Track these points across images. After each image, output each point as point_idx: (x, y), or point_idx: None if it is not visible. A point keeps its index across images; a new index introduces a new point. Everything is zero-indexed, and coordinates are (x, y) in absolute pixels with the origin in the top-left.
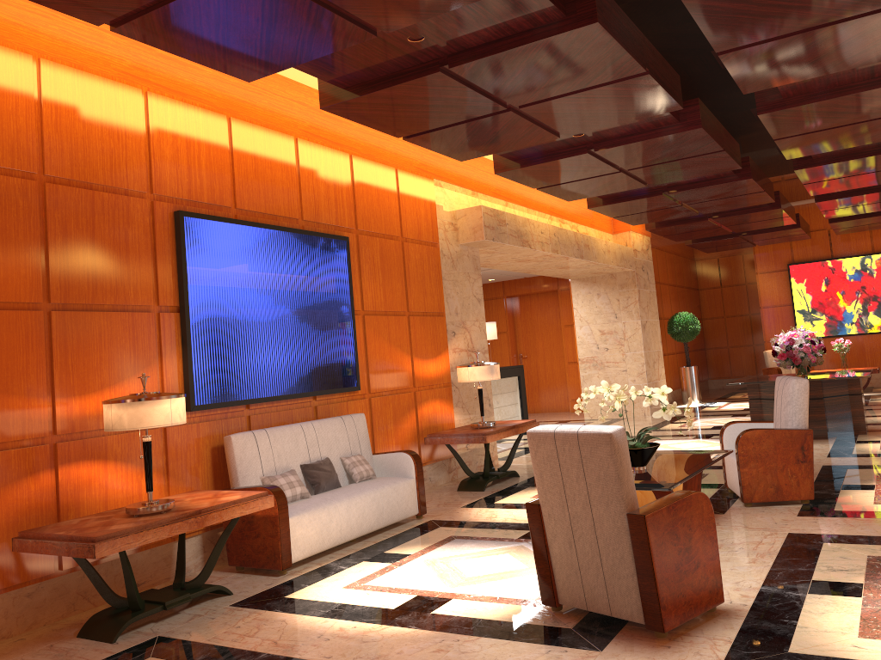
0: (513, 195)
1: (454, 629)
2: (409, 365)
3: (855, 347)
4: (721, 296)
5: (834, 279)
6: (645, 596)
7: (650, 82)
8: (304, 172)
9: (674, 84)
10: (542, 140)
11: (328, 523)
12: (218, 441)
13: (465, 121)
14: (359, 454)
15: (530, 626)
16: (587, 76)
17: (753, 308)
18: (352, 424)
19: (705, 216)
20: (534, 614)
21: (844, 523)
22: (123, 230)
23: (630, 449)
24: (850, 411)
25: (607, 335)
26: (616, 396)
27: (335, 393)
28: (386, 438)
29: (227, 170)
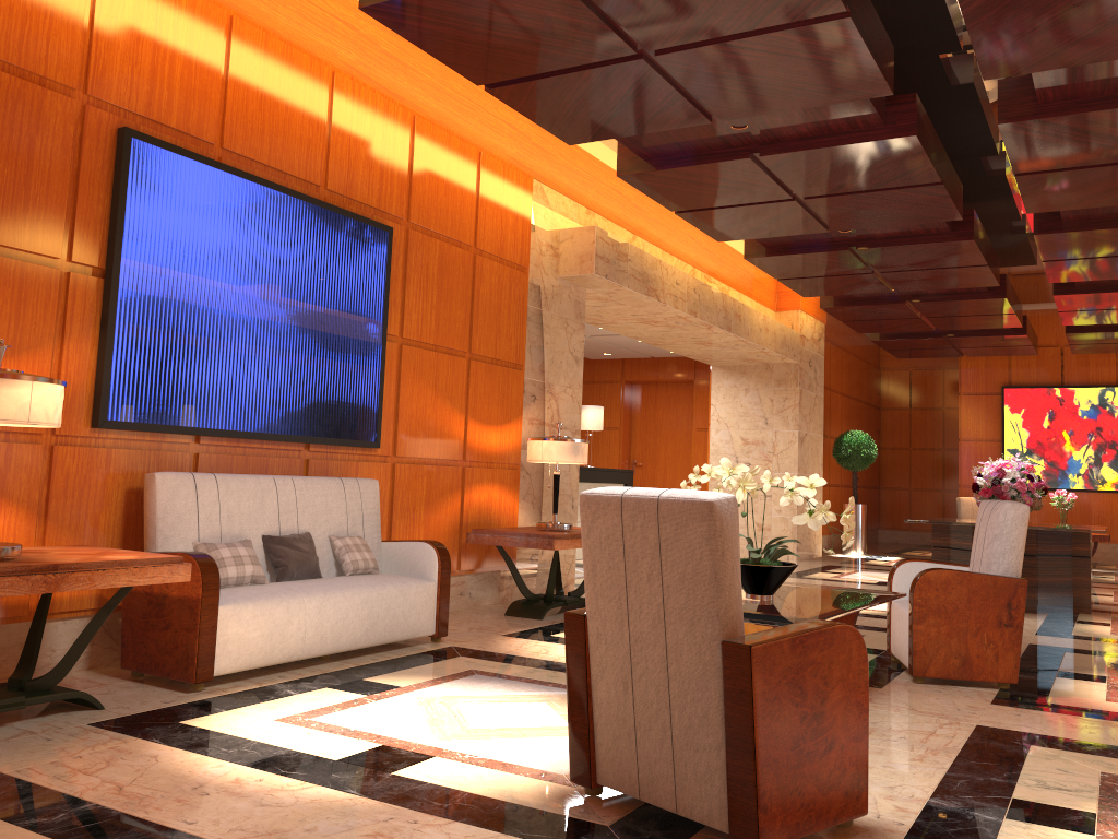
0: (644, 228)
1: (417, 803)
2: (460, 428)
3: (1079, 507)
4: (909, 420)
5: (1061, 414)
6: (735, 786)
7: (851, 33)
8: (339, 122)
9: (884, 54)
10: (686, 123)
11: (284, 625)
12: (139, 481)
13: (576, 69)
14: (359, 536)
15: (542, 813)
16: (758, 7)
17: (949, 442)
18: (356, 492)
19: (903, 297)
20: (555, 795)
21: (1062, 722)
22: (27, 136)
23: (751, 566)
24: (1071, 579)
25: (752, 446)
26: (740, 482)
27: (340, 445)
28: (411, 525)
29: (216, 90)
